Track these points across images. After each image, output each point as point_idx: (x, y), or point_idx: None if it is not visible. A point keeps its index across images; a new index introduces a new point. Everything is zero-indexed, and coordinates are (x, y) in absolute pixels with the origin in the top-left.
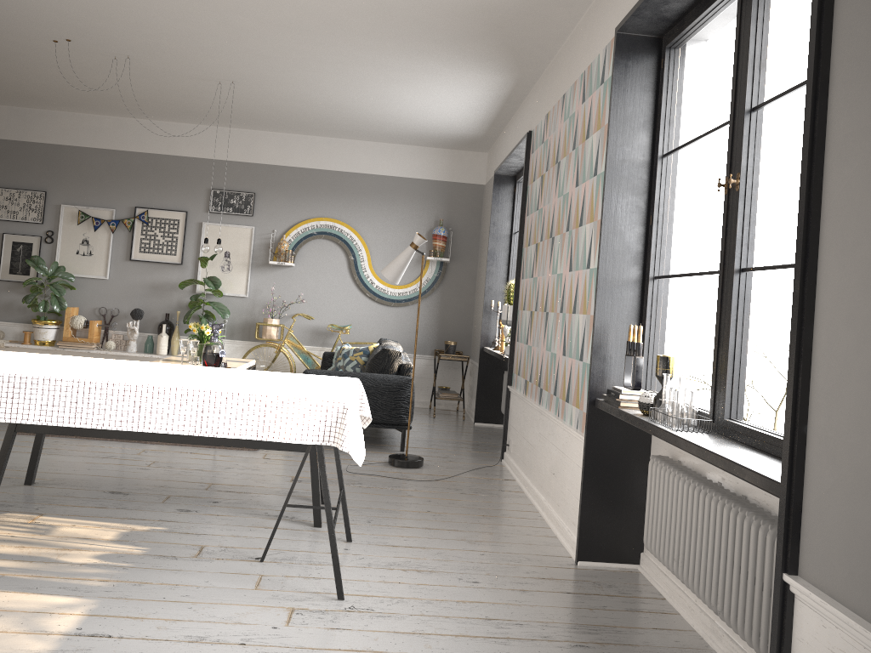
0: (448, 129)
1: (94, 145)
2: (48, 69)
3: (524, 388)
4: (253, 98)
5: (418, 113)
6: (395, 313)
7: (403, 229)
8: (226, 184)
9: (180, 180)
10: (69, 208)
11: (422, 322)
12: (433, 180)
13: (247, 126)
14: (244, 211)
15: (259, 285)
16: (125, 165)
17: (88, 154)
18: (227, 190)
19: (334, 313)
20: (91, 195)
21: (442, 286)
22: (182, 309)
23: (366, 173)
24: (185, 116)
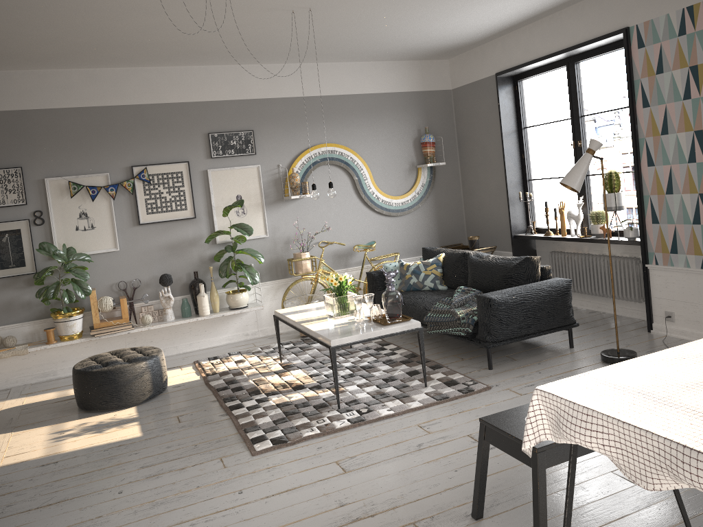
0: (453, 39)
1: (66, 105)
2: (82, 15)
3: (702, 263)
4: (299, 27)
5: (454, 25)
6: (401, 221)
7: (393, 142)
8: (222, 126)
9: (173, 129)
10: (54, 181)
11: (424, 225)
12: (409, 92)
13: (237, 61)
14: (246, 150)
15: (276, 222)
16: (108, 122)
17: (62, 116)
18: (225, 132)
19: (349, 234)
20: (76, 162)
21: (434, 188)
22: (205, 264)
23: (351, 94)
24: (176, 58)
